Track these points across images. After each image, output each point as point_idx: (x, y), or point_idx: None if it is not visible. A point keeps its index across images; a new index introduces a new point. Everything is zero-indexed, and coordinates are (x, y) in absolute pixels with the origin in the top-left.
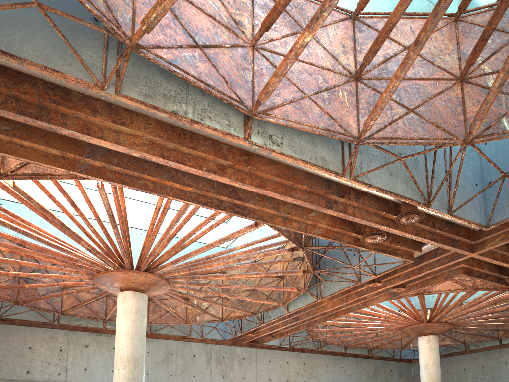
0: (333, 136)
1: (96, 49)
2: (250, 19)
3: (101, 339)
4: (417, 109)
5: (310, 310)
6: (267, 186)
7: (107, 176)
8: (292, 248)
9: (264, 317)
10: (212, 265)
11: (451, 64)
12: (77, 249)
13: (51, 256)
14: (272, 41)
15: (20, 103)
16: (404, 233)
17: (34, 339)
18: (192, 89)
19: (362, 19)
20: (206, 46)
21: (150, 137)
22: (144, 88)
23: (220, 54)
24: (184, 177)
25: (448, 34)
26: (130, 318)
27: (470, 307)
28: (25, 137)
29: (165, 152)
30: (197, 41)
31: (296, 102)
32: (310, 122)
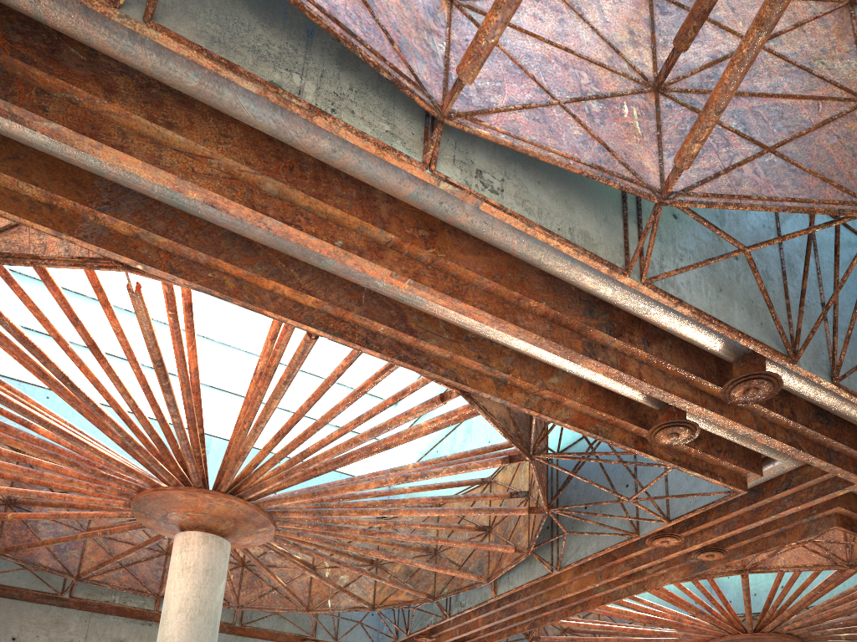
0: (610, 180)
1: None
2: None
3: (149, 633)
4: (782, 148)
5: (538, 594)
6: (467, 296)
7: (140, 255)
8: (510, 458)
9: (450, 605)
10: (357, 487)
11: (846, 75)
12: (107, 448)
13: (51, 453)
14: None
15: None
16: (736, 423)
17: (23, 624)
18: (318, 53)
19: None
20: None
21: (228, 161)
22: (211, 27)
23: None
24: (300, 276)
25: (837, 26)
26: (192, 581)
27: (834, 607)
28: None
29: (257, 199)
30: None
31: (536, 110)
32: (564, 148)
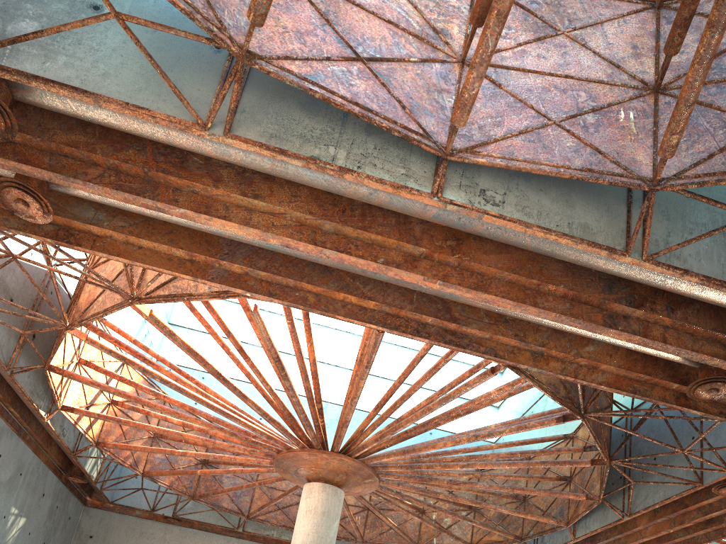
0: (599, 178)
1: (208, 81)
2: (464, 27)
3: None
4: None
5: (616, 538)
6: (490, 288)
7: (248, 286)
8: (564, 417)
9: None
10: (437, 445)
11: None
12: (258, 422)
13: (218, 427)
14: (498, 51)
15: (120, 176)
16: None
17: None
18: (351, 127)
19: (675, 5)
20: (373, 59)
21: (296, 213)
22: (271, 127)
23: (399, 71)
24: (364, 287)
25: None
26: (312, 520)
27: None
28: (144, 234)
29: (319, 237)
30: (359, 52)
31: (532, 132)
32: (556, 159)
